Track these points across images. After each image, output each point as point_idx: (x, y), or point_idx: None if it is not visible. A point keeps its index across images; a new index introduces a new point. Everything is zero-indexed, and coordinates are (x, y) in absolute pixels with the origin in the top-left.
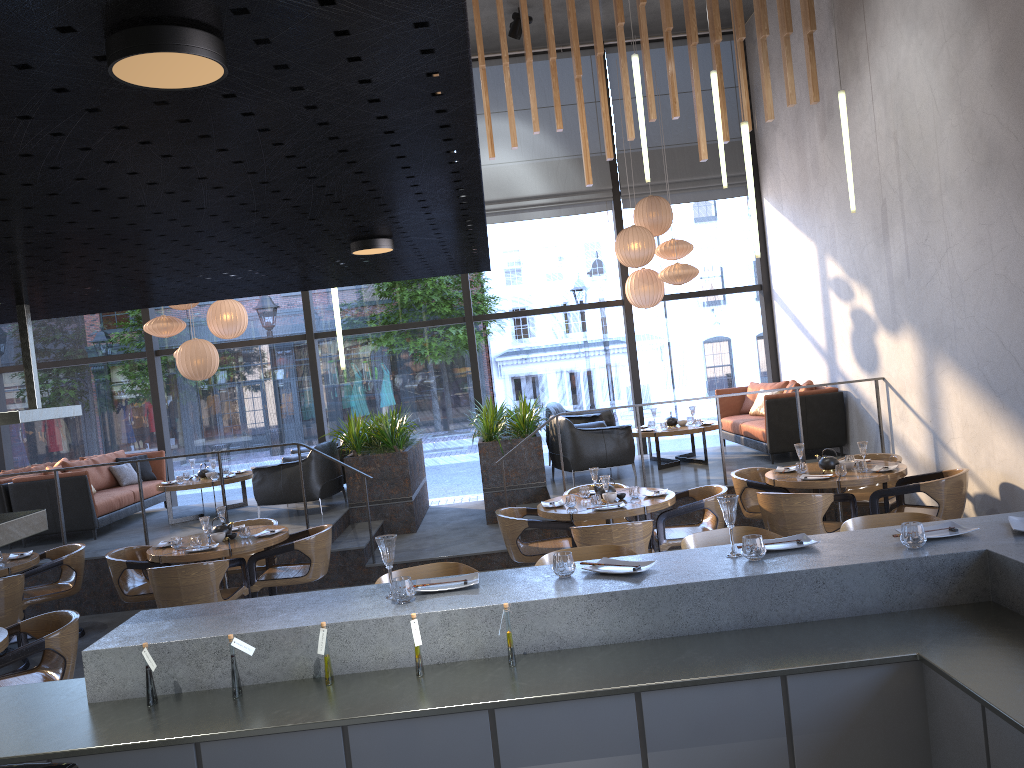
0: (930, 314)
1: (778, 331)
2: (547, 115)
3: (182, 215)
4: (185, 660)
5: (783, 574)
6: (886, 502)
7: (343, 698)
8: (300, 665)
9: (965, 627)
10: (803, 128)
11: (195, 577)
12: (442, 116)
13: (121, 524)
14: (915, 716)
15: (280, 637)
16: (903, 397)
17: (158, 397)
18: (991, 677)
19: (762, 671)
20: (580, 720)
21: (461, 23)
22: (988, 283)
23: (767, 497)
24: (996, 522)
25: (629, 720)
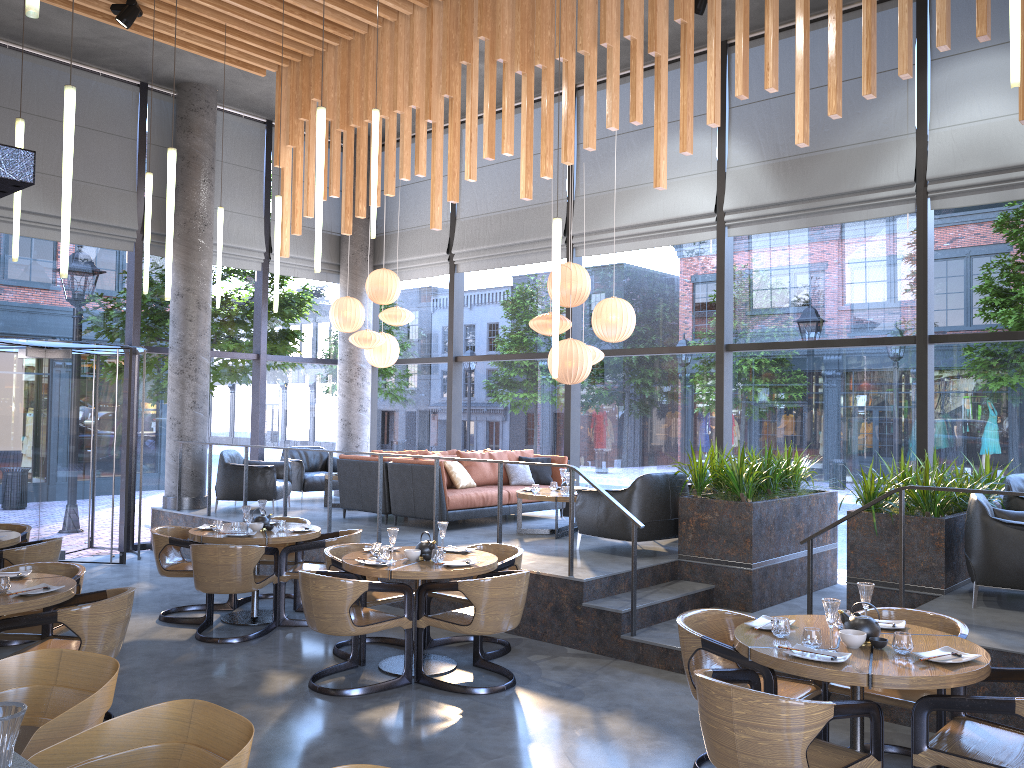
0: None
1: None
2: None
3: None
4: None
5: None
6: None
7: None
8: None
9: None
10: None
11: (323, 591)
12: None
13: (495, 523)
14: None
15: None
16: None
17: (569, 400)
18: None
19: None
20: None
21: None
22: None
23: None
24: None
25: None
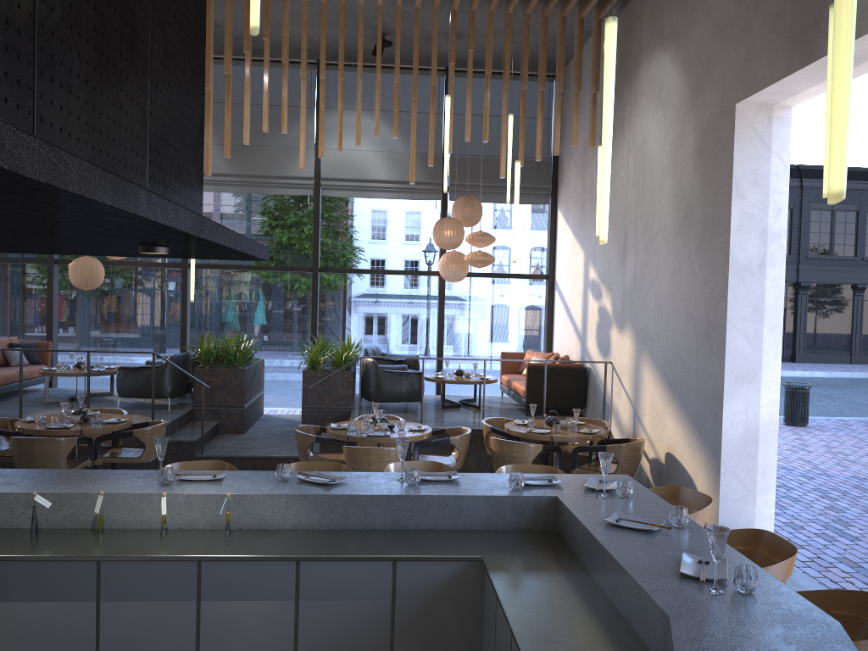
0: (642, 321)
1: (555, 313)
2: (399, 118)
3: (8, 230)
4: (2, 506)
5: (421, 496)
6: (590, 456)
7: (104, 543)
8: (83, 519)
9: (524, 544)
10: (587, 162)
11: (48, 448)
12: (135, 221)
13: (5, 397)
14: (476, 596)
15: (71, 498)
16: (621, 379)
17: (52, 297)
18: (510, 574)
19: (380, 556)
20: (257, 574)
21: (107, 206)
22: (675, 306)
23: (495, 441)
24: (582, 479)
25: (290, 578)
